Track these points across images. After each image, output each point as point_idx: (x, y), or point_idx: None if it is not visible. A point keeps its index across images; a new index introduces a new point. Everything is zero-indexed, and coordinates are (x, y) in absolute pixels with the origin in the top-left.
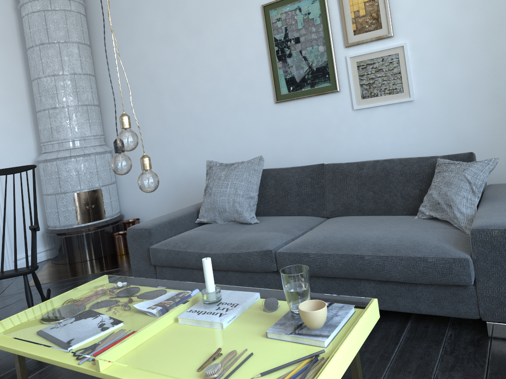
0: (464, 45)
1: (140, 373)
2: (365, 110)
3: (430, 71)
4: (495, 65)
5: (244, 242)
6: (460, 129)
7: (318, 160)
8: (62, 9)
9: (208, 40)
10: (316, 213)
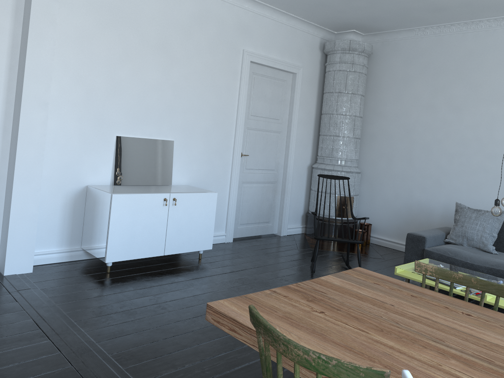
0: None
1: None
2: None
3: None
4: None
5: (499, 263)
6: None
7: None
8: (358, 71)
9: (465, 117)
10: None
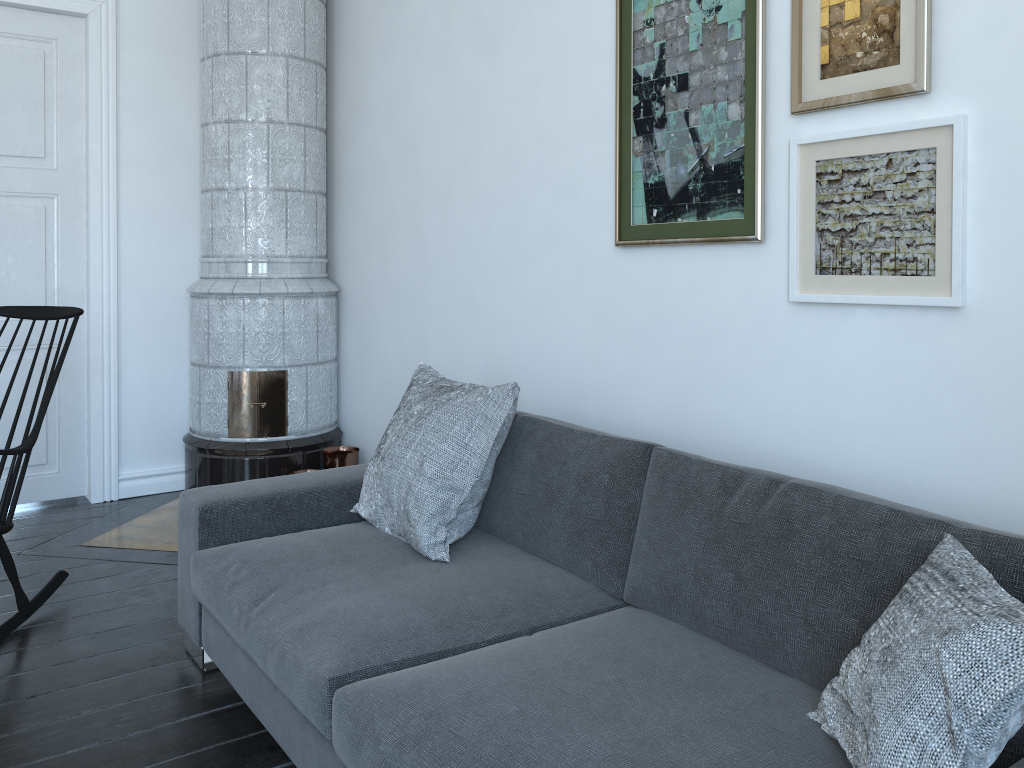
0: None
1: None
2: (821, 308)
3: None
4: None
5: (325, 619)
6: None
7: (691, 422)
8: None
9: (509, 66)
10: (600, 578)
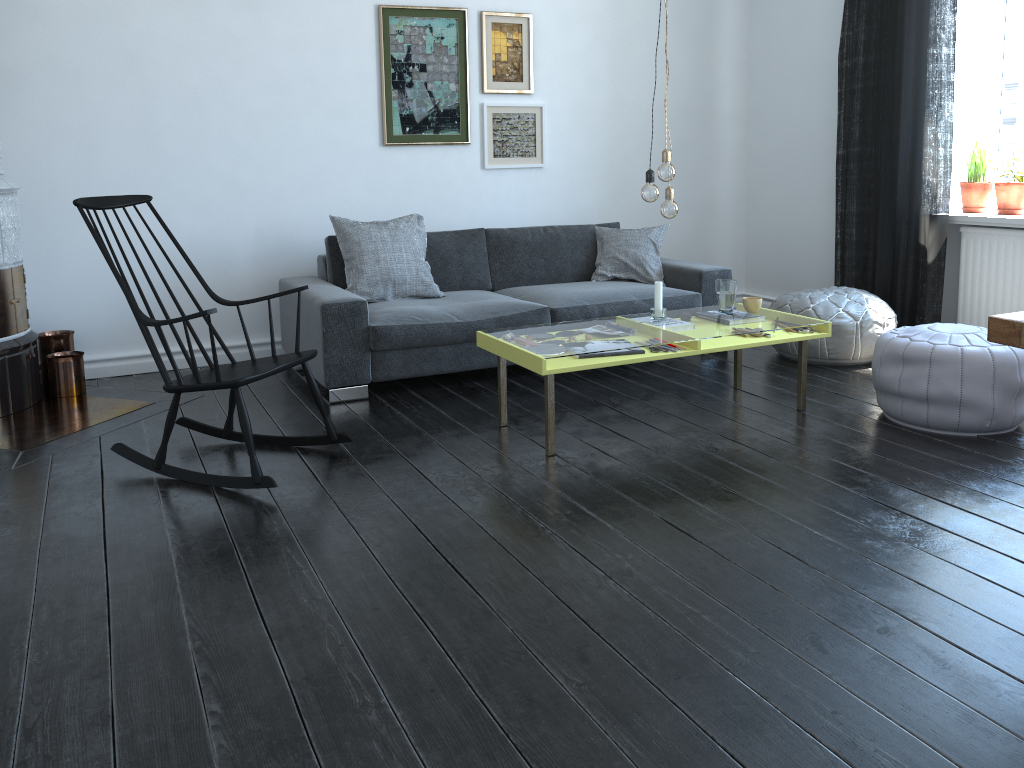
0: (590, 120)
1: (721, 344)
2: (495, 171)
3: (561, 139)
4: (611, 145)
5: (498, 306)
6: (579, 202)
7: (433, 228)
8: None
9: (275, 26)
10: (482, 286)
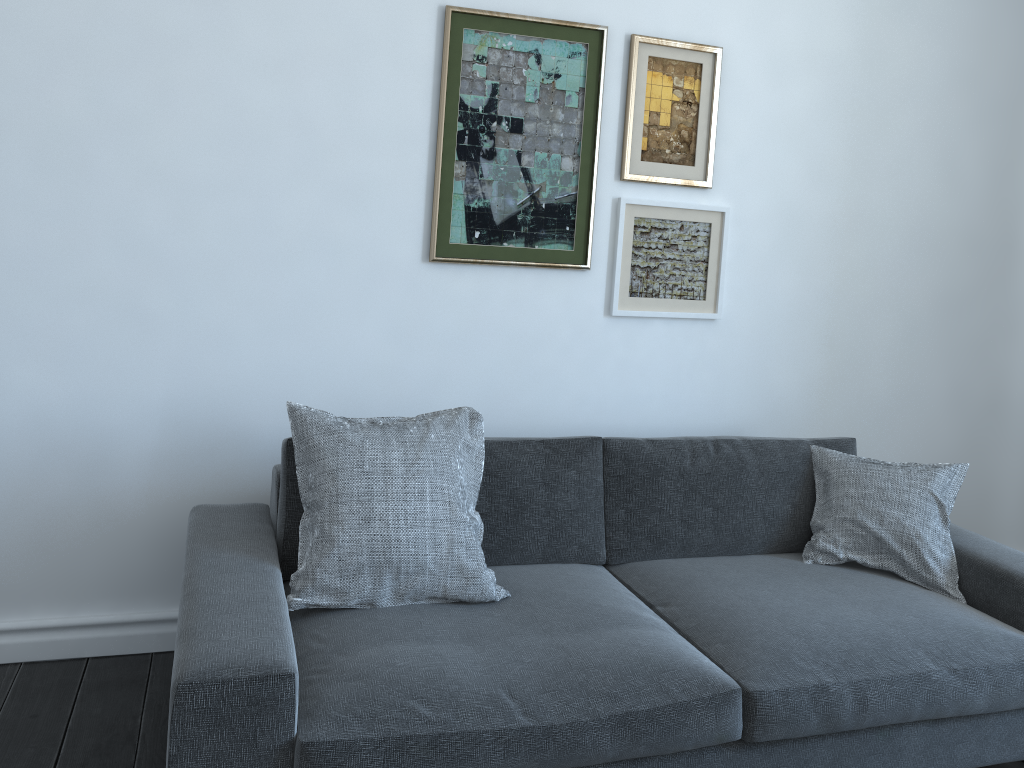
0: (807, 241)
1: None
2: (629, 320)
3: (752, 272)
4: (838, 287)
5: (621, 671)
6: (774, 384)
7: (507, 416)
8: None
9: (246, 26)
10: (586, 556)
